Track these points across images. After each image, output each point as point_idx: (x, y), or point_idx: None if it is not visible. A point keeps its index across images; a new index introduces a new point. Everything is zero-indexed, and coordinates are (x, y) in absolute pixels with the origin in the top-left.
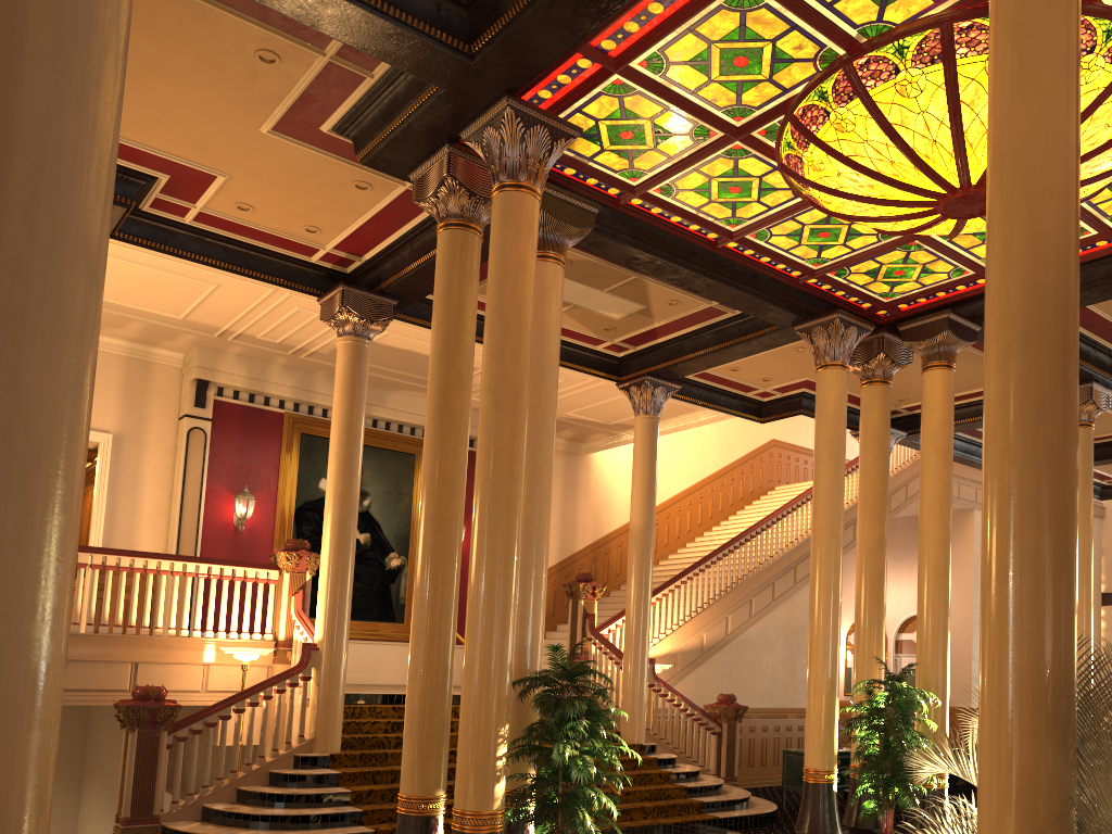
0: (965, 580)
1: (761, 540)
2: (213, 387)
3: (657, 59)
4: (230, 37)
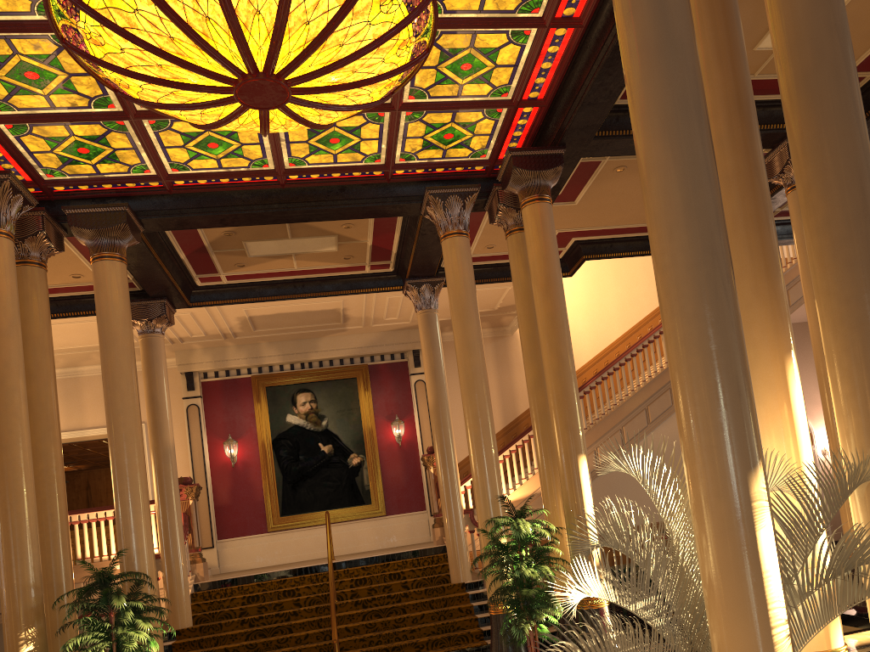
0: None
1: (622, 374)
2: (197, 374)
3: None
4: None
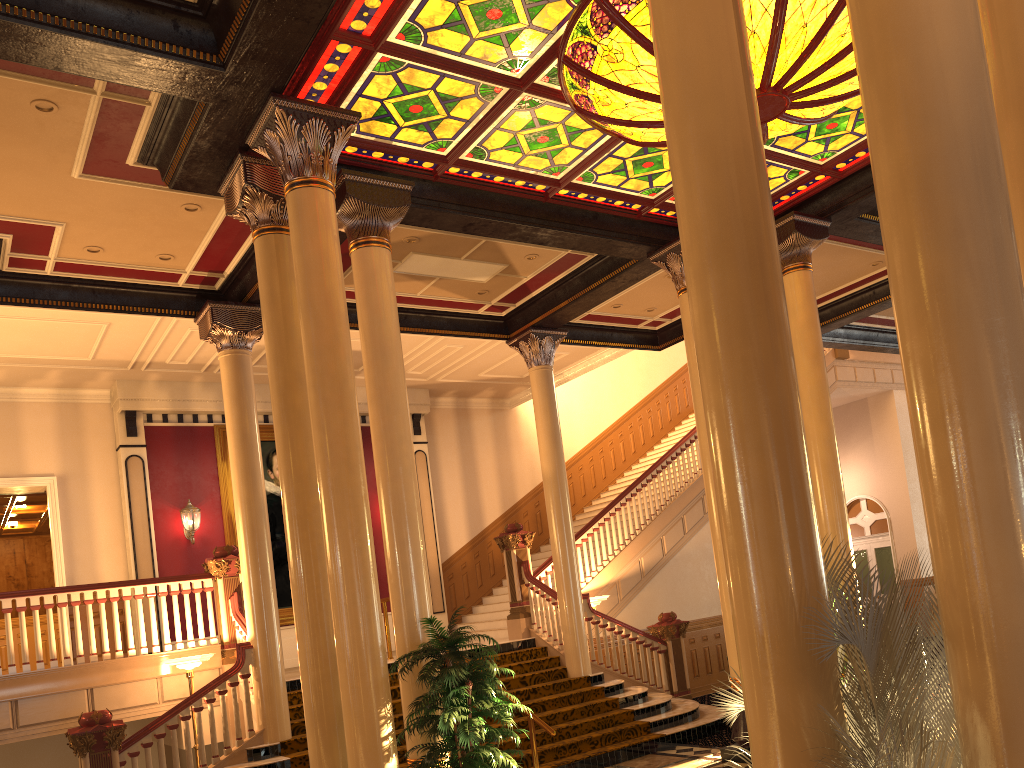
0: (896, 458)
1: (683, 460)
2: (141, 415)
3: (412, 29)
4: (1, 94)
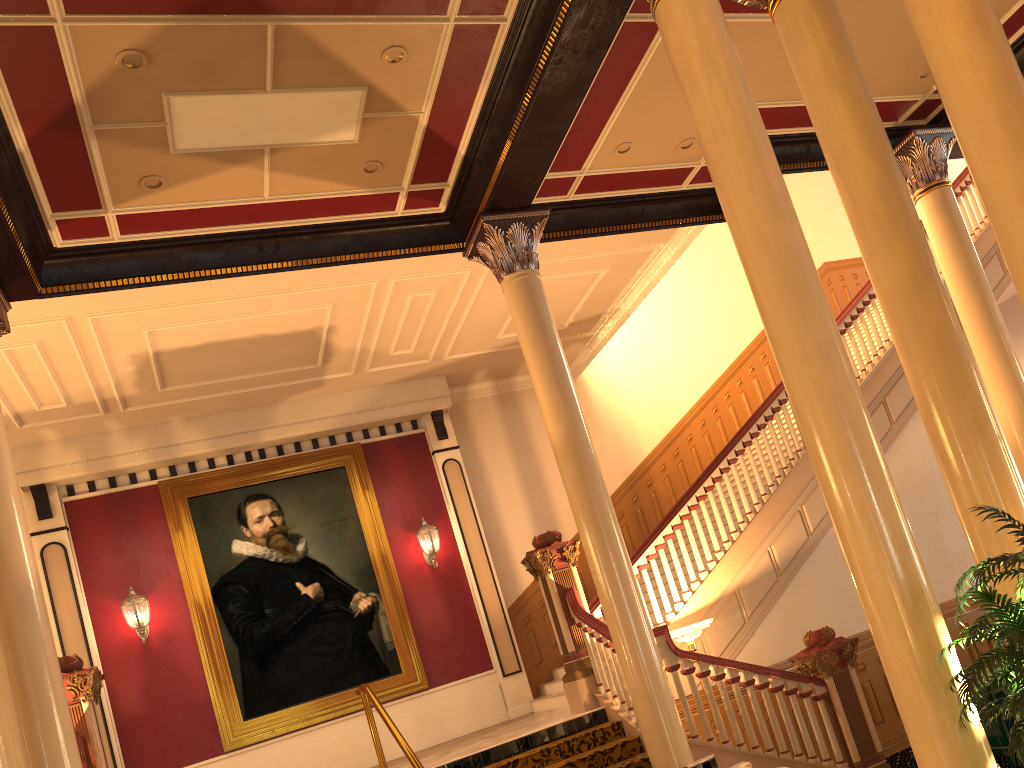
0: None
1: None
2: (55, 488)
3: None
4: None
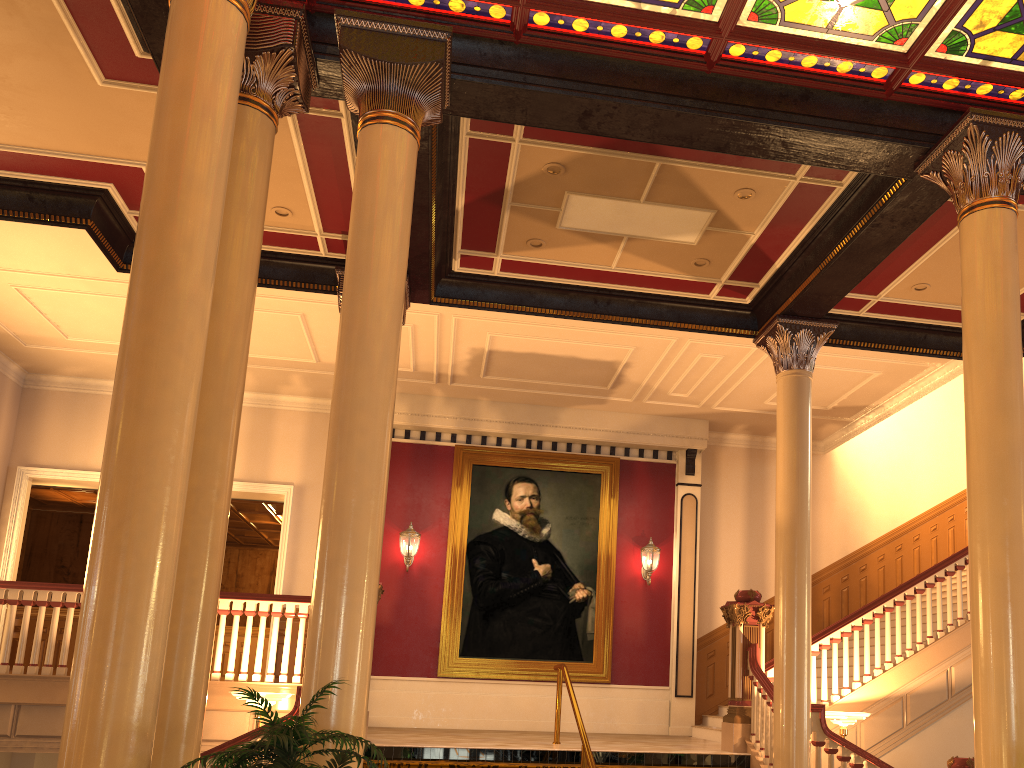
0: None
1: None
2: None
3: None
4: None
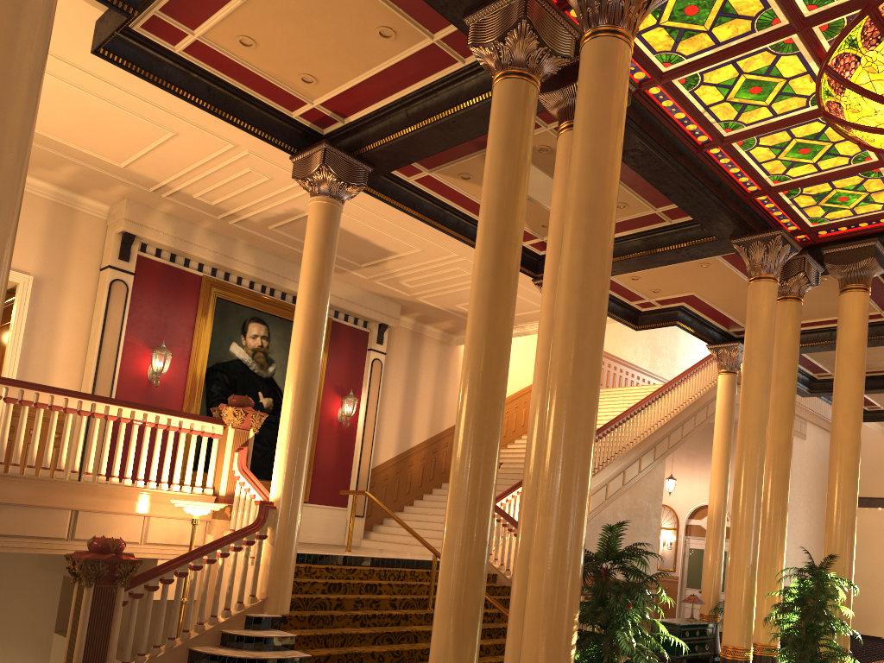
0: None
1: (618, 433)
2: (138, 242)
3: None
4: None
